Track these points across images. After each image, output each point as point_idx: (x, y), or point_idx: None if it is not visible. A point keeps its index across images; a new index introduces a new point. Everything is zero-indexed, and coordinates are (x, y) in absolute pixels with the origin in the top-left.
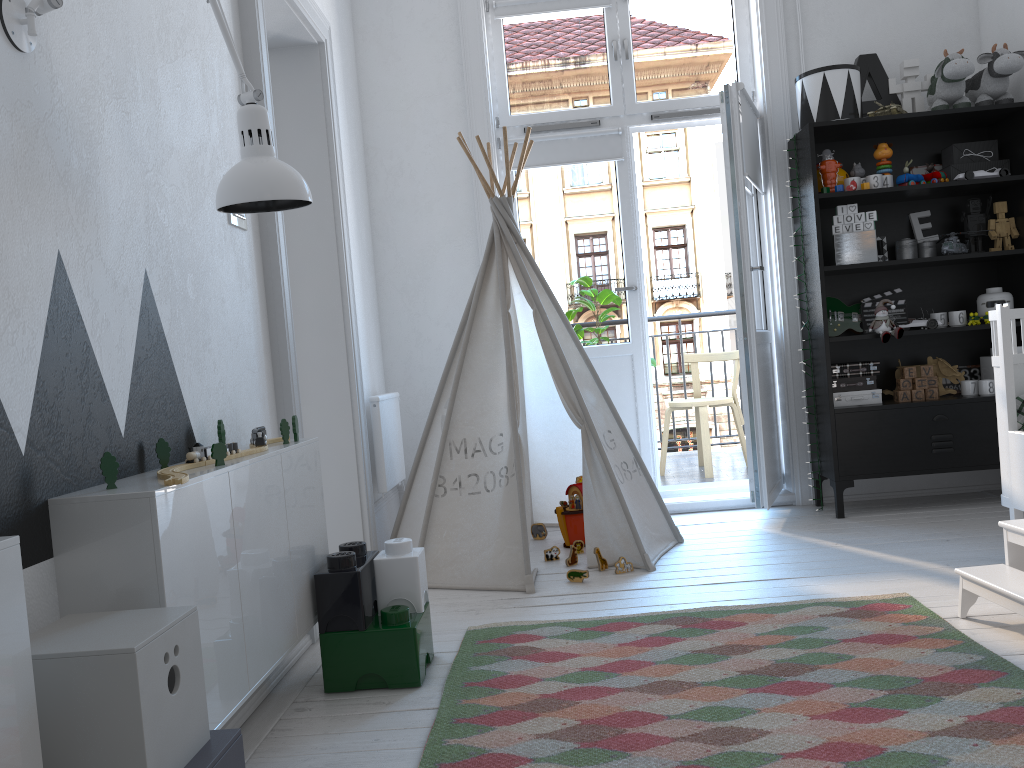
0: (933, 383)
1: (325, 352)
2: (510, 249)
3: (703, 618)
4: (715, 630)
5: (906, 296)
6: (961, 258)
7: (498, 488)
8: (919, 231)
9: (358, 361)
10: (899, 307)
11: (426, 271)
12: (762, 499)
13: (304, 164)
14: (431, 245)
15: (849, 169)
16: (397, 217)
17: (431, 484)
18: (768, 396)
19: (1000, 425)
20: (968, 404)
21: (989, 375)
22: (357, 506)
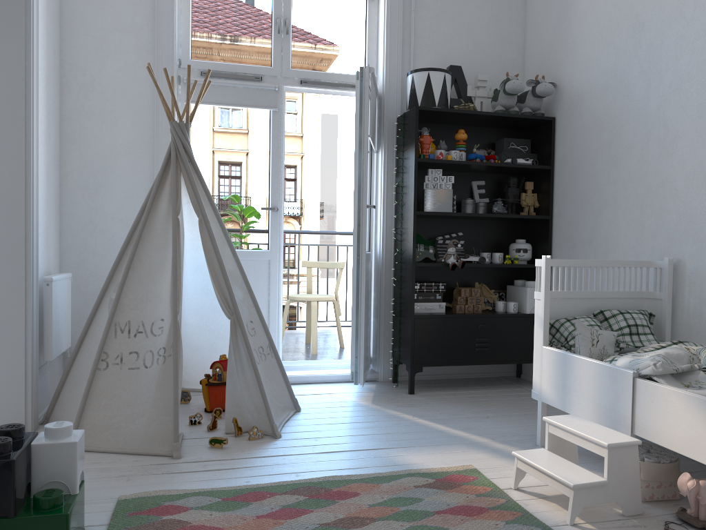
0: (479, 301)
1: (4, 234)
2: (184, 166)
3: (325, 488)
4: (336, 501)
5: (464, 238)
6: (505, 217)
7: (156, 365)
8: (477, 194)
9: (36, 245)
10: (460, 245)
11: (107, 174)
12: (359, 378)
13: (0, 63)
14: (113, 153)
15: (436, 144)
16: (85, 125)
17: (95, 359)
18: (368, 301)
19: (536, 341)
20: (500, 318)
21: (512, 298)
22: (22, 373)
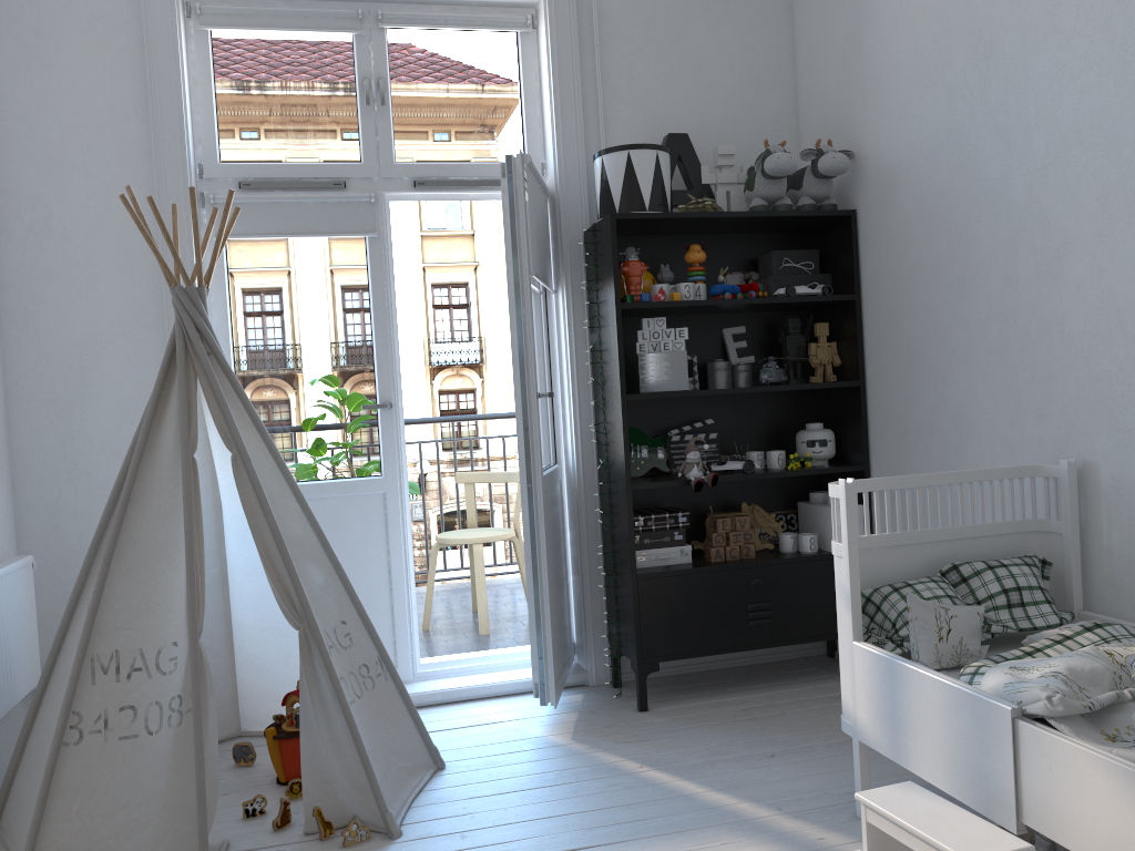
0: (749, 537)
1: None
2: (200, 363)
3: None
4: None
5: (718, 427)
6: (782, 390)
7: (167, 729)
8: (733, 350)
9: None
10: (711, 442)
11: (86, 374)
12: (549, 694)
13: None
14: (95, 338)
15: (655, 270)
16: (41, 295)
17: (57, 727)
18: (557, 552)
19: (842, 630)
20: (788, 565)
21: (808, 525)
22: None
